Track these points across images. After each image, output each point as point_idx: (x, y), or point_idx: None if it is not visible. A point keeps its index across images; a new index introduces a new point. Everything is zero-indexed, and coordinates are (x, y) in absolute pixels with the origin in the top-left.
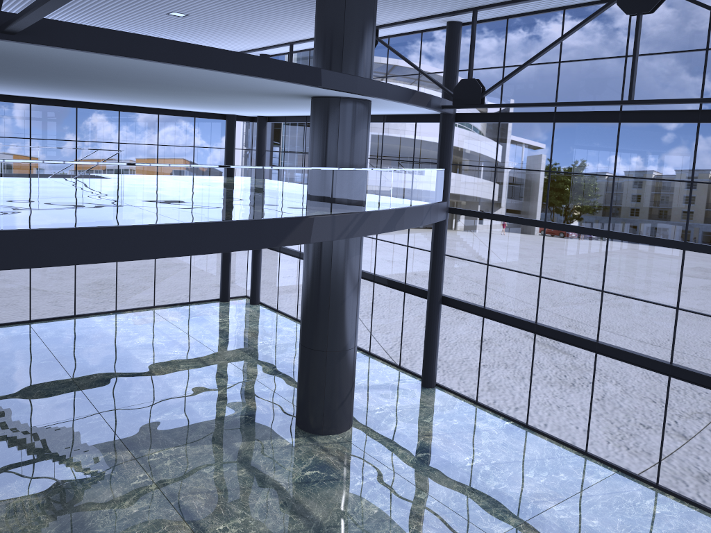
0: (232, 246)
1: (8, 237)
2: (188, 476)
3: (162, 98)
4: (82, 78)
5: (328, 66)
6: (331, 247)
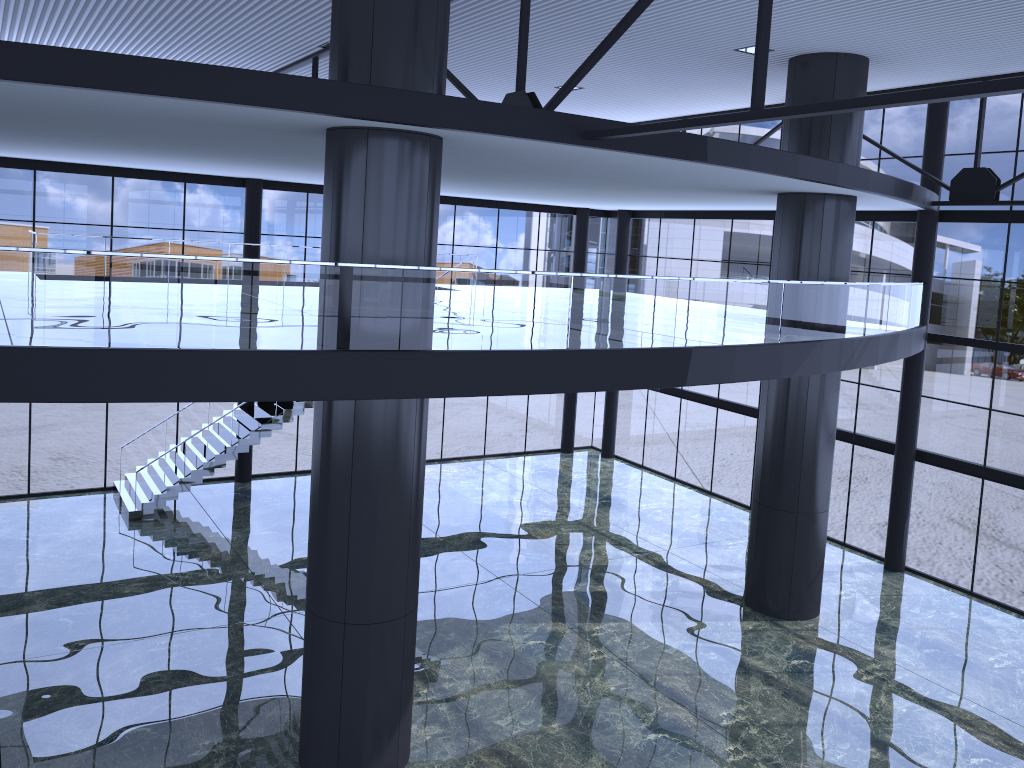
0: (754, 374)
1: (574, 357)
2: (650, 655)
3: (551, 191)
4: (524, 173)
5: (810, 155)
6: (807, 380)
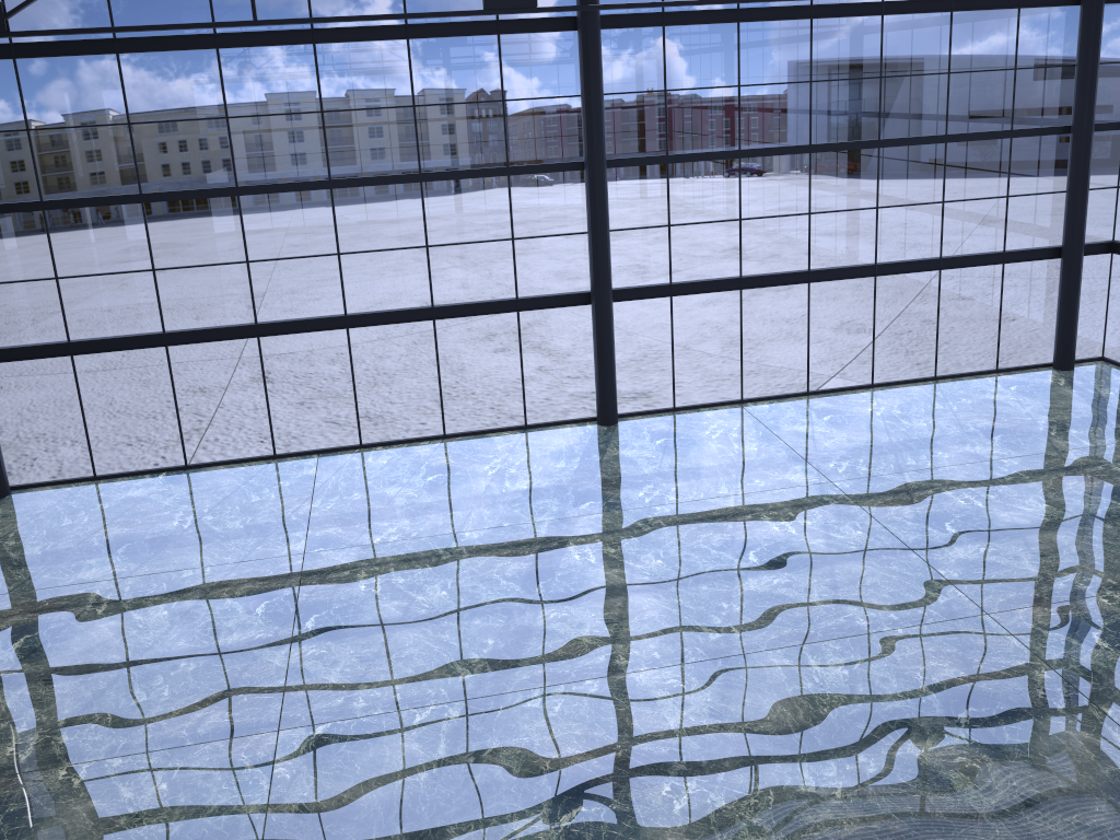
0: None
1: None
2: None
3: None
4: None
5: None
6: None
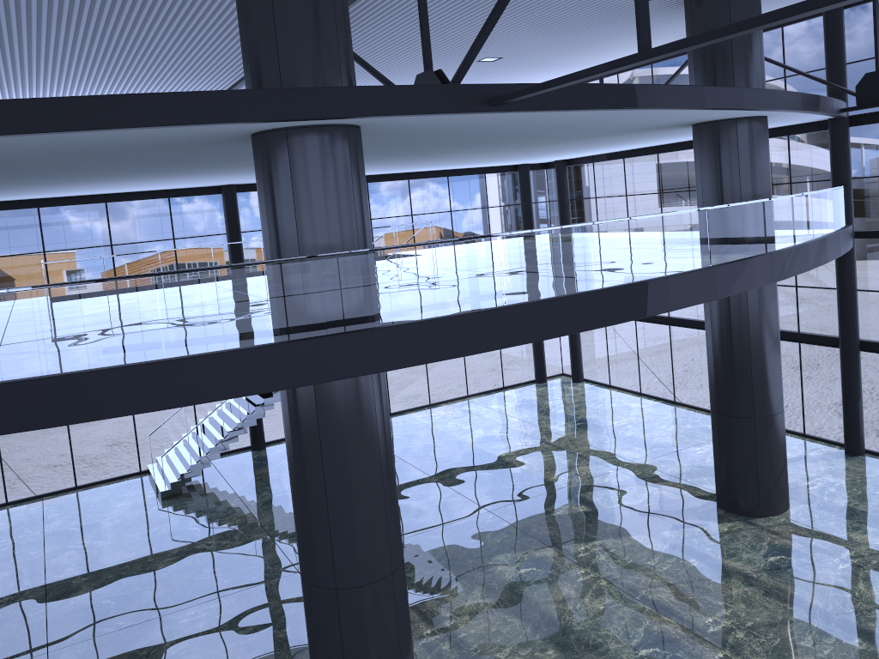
0: (691, 300)
1: (512, 312)
2: (634, 569)
3: (486, 155)
4: (453, 144)
5: (716, 85)
6: (745, 294)
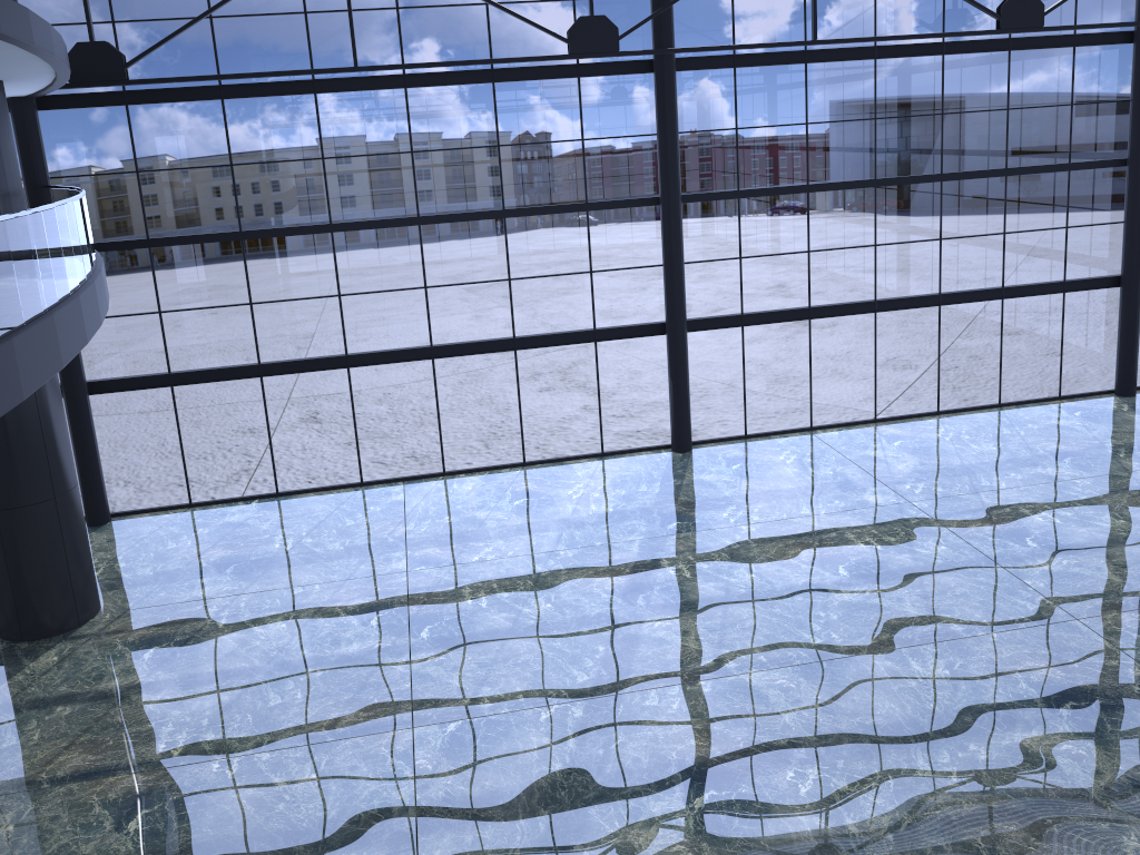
0: (93, 327)
1: None
2: None
3: None
4: None
5: None
6: None
